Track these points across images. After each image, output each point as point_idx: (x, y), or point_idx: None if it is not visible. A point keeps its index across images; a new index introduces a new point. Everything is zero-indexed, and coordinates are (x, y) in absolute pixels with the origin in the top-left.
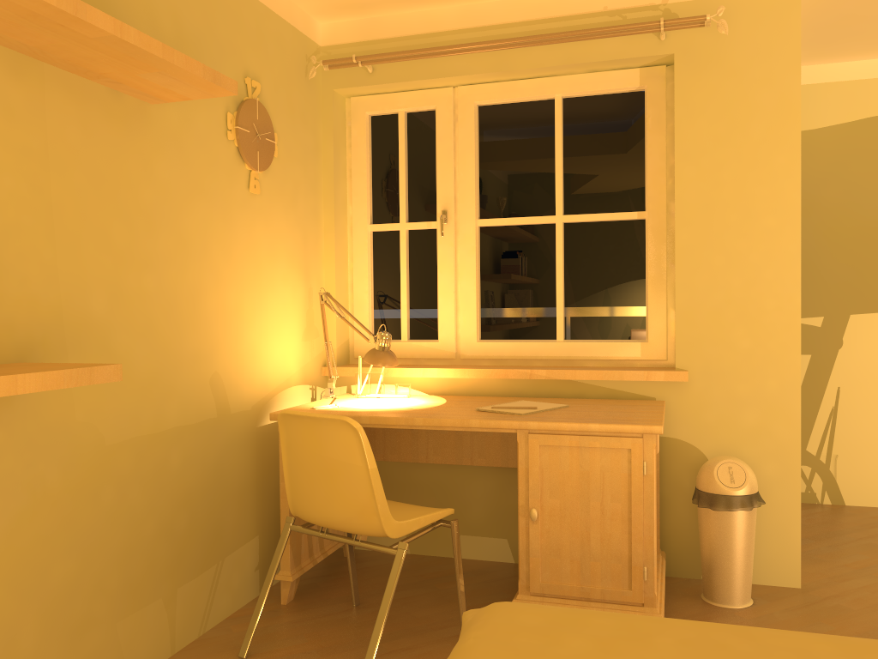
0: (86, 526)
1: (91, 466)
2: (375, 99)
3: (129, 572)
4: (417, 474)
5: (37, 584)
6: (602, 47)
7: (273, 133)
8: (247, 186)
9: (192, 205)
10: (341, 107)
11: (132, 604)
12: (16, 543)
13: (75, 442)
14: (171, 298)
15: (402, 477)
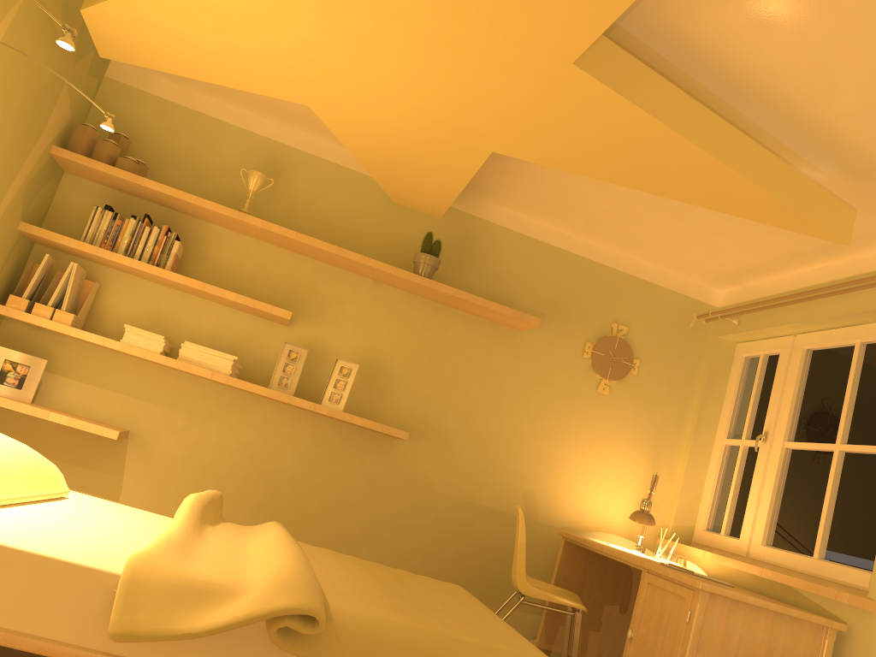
0: (408, 523)
1: (421, 496)
2: (749, 345)
3: (427, 565)
4: None
5: (373, 533)
6: (872, 299)
7: (631, 358)
8: (596, 387)
9: (538, 388)
10: (727, 350)
11: None
12: (370, 508)
13: (415, 480)
14: (505, 434)
15: None
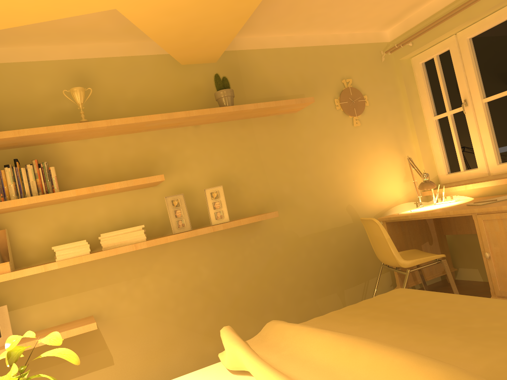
0: (295, 265)
1: (294, 245)
2: (421, 55)
3: (318, 282)
4: (477, 240)
5: (280, 283)
6: None
7: (362, 96)
8: (352, 124)
9: (322, 142)
10: (407, 65)
11: (321, 293)
12: (270, 270)
13: (285, 237)
14: (319, 180)
15: (470, 242)
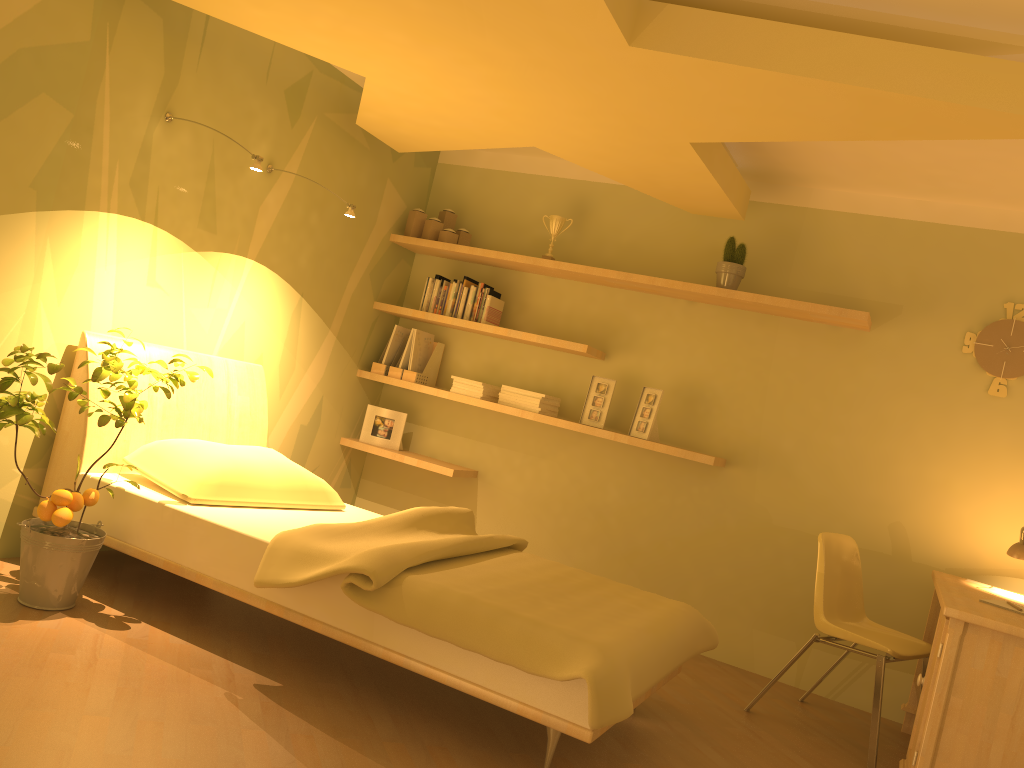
0: (745, 560)
1: (758, 530)
2: None
3: (770, 606)
4: None
5: (707, 570)
6: None
7: None
8: (986, 389)
9: (899, 398)
10: None
11: (768, 627)
12: (701, 543)
13: (750, 512)
14: (857, 456)
15: None
